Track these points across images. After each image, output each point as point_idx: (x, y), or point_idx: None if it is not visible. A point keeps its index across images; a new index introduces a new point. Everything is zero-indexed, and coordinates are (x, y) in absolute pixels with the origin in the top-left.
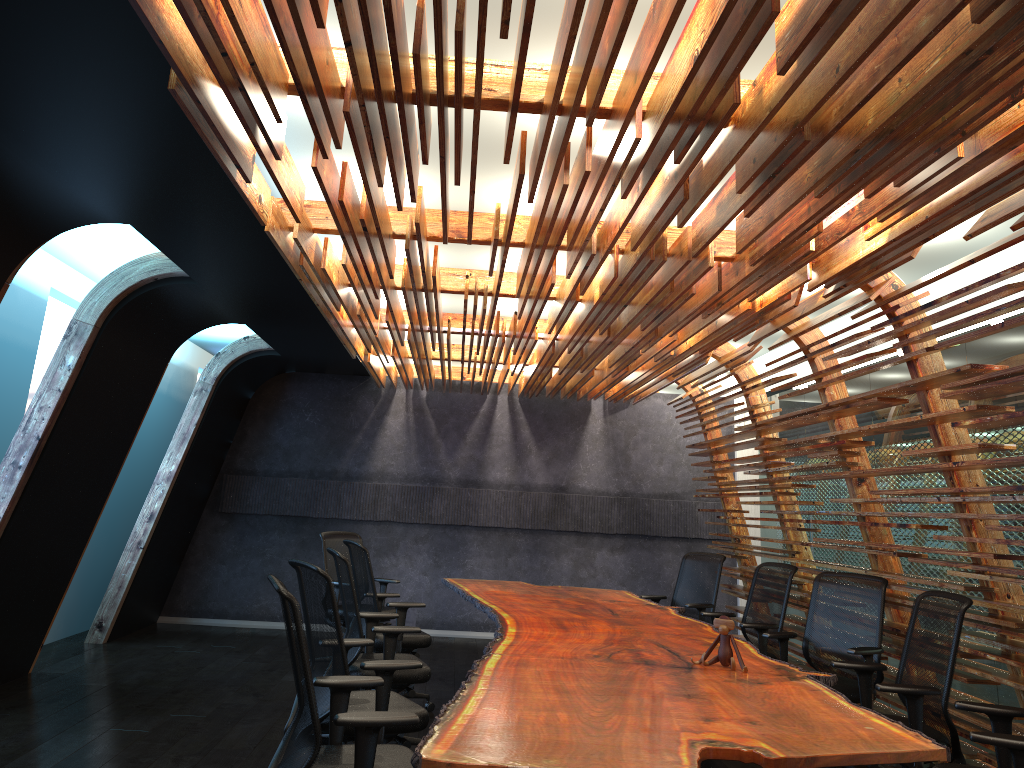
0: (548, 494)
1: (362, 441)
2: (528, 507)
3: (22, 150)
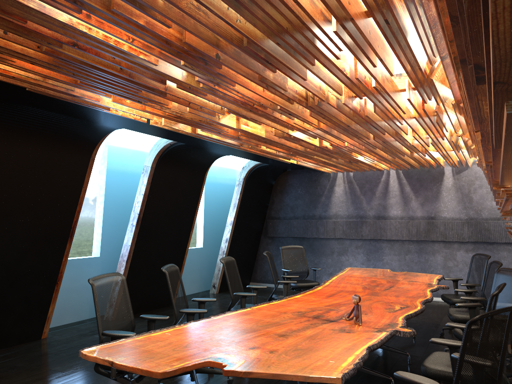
0: (424, 221)
1: (324, 200)
2: (413, 228)
3: (53, 113)
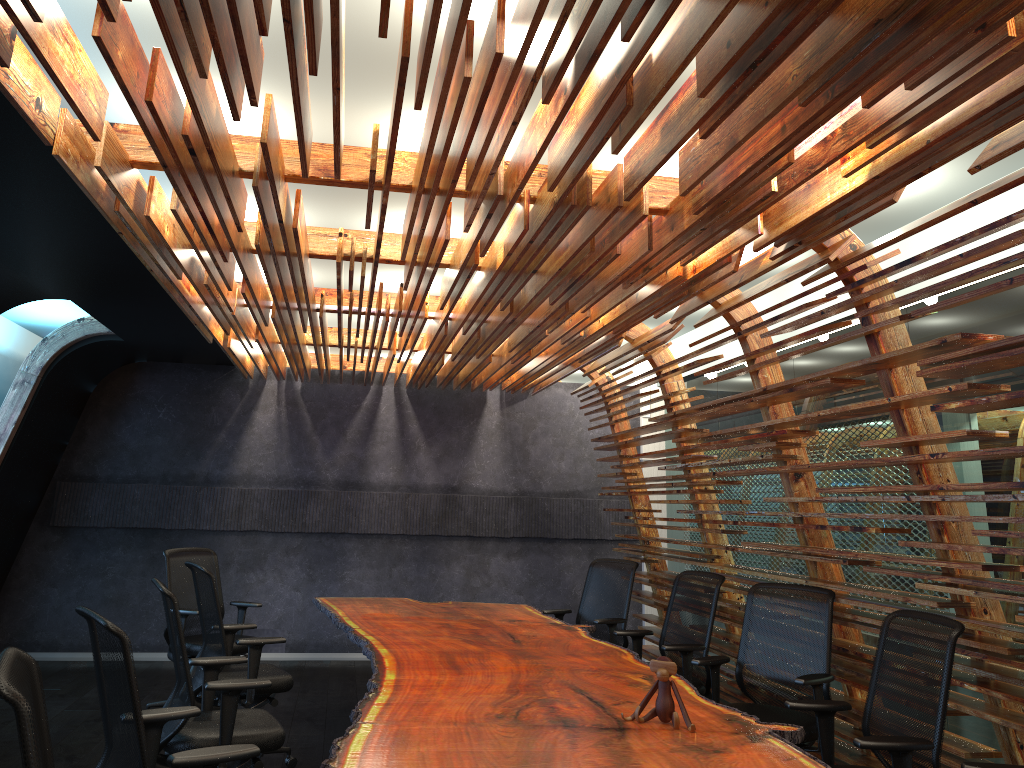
0: (438, 495)
1: (225, 440)
2: (416, 510)
3: None
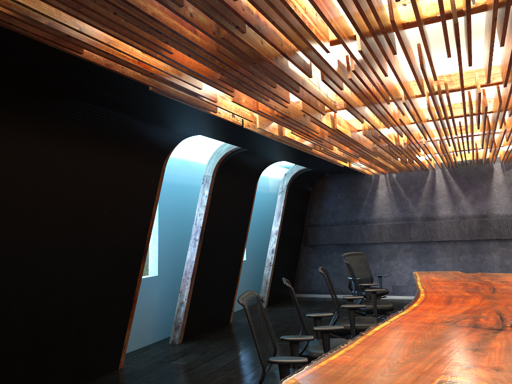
0: (476, 220)
1: (367, 204)
2: (465, 228)
3: (138, 119)
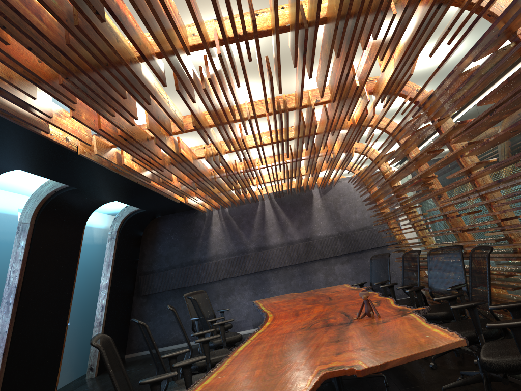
0: (302, 243)
1: (202, 242)
2: (294, 253)
3: None
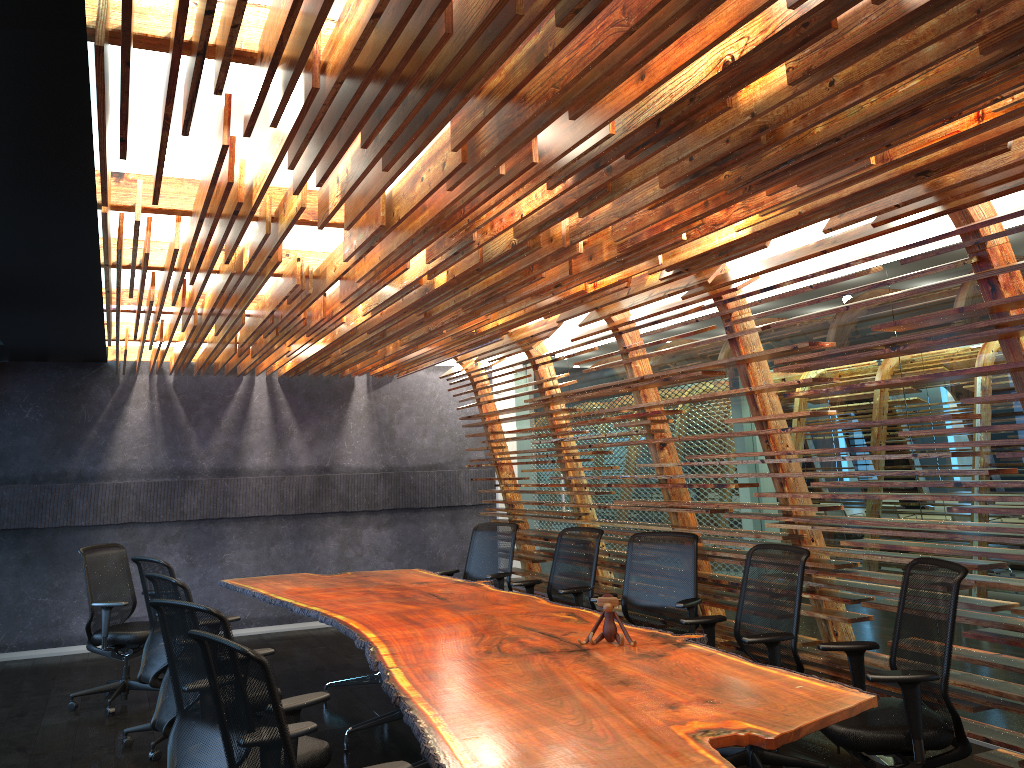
0: (312, 476)
1: (97, 436)
2: (291, 492)
3: None
